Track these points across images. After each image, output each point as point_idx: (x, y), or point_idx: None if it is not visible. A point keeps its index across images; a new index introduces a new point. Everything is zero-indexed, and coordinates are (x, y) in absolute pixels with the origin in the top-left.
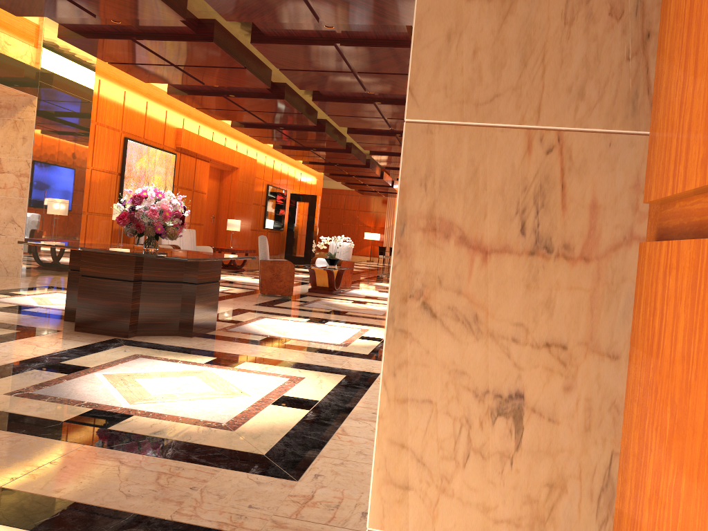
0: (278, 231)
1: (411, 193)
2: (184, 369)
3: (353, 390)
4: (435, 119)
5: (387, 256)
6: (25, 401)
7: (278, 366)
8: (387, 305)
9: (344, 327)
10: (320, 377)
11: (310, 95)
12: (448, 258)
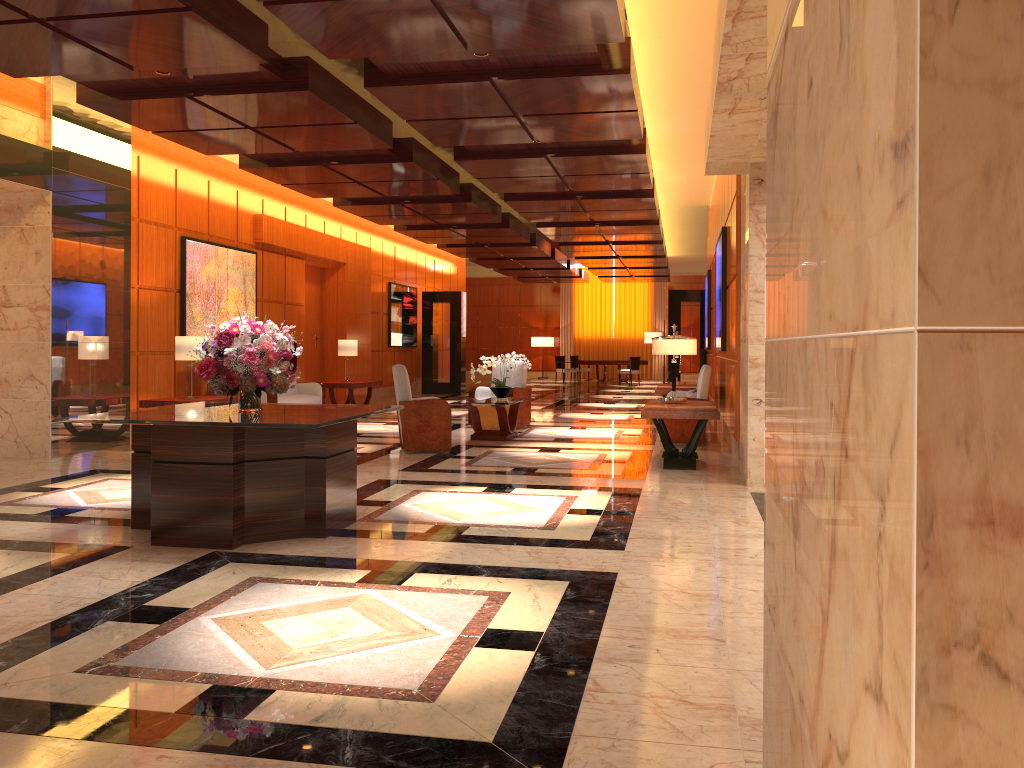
0: (410, 348)
1: (941, 458)
2: (329, 596)
3: (588, 607)
4: (975, 324)
5: (568, 370)
6: (108, 681)
7: (465, 576)
8: (912, 662)
9: (541, 495)
10: (532, 588)
11: (444, 150)
12: (1022, 572)
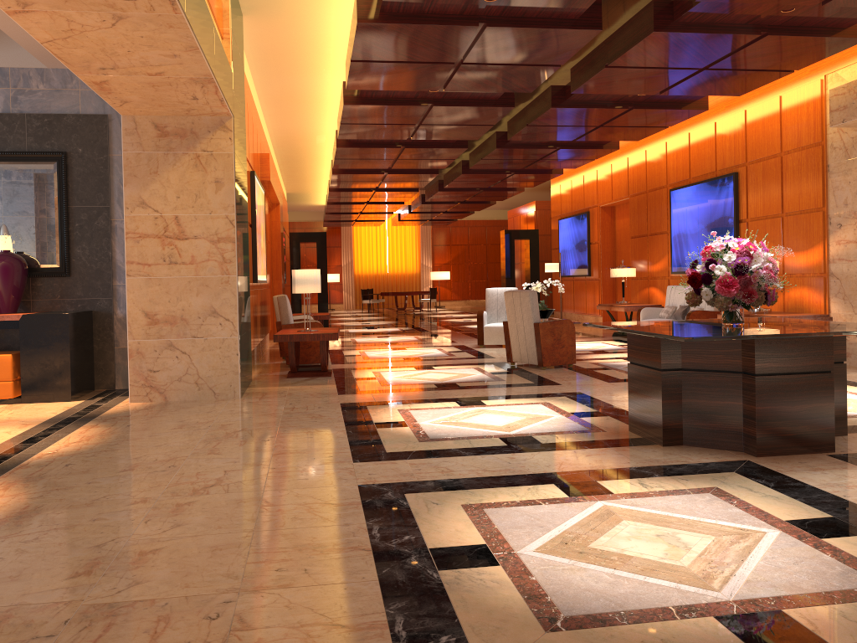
0: None
1: None
2: None
3: None
4: None
5: (374, 301)
6: None
7: None
8: None
9: None
10: None
11: None
12: None
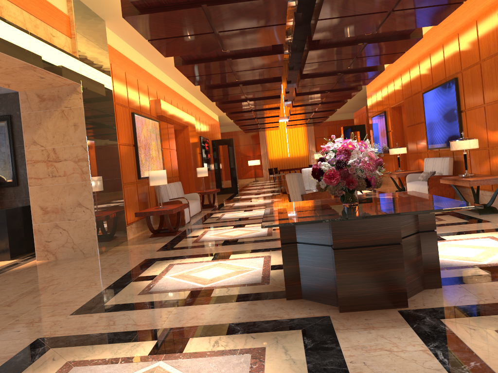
0: (209, 171)
1: None
2: None
3: None
4: None
5: (276, 175)
6: None
7: None
8: None
9: (471, 239)
10: None
11: None
12: None
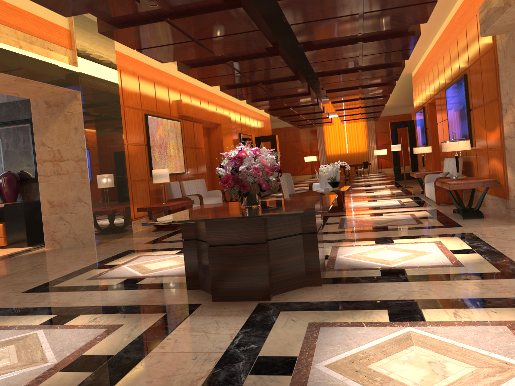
0: None
1: None
2: (387, 336)
3: None
4: None
5: None
6: None
7: (462, 309)
8: None
9: (416, 243)
10: None
11: None
12: None
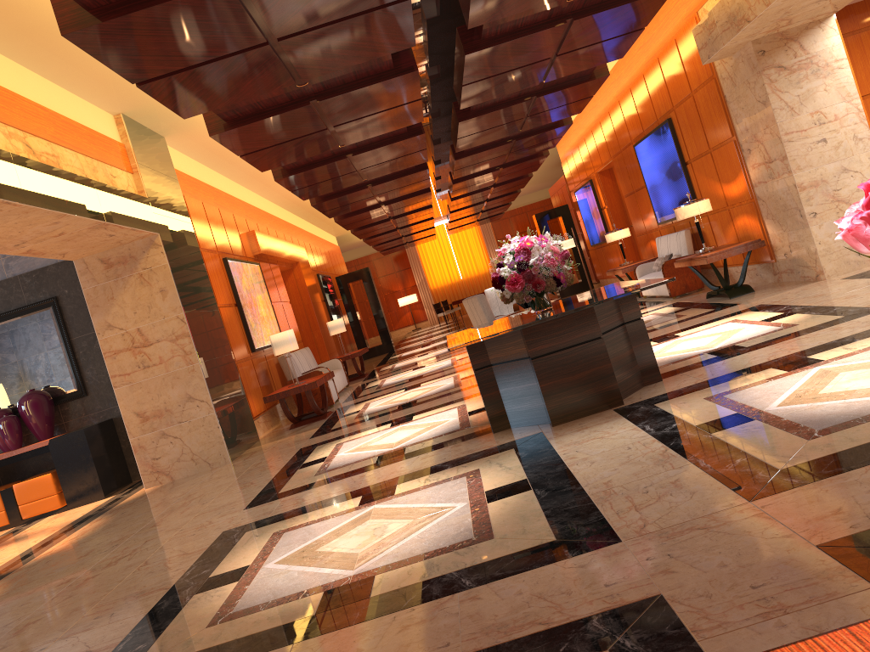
0: None
1: None
2: (804, 377)
3: None
4: None
5: (448, 312)
6: (855, 429)
7: (848, 344)
8: None
9: (710, 328)
10: None
11: None
12: None
